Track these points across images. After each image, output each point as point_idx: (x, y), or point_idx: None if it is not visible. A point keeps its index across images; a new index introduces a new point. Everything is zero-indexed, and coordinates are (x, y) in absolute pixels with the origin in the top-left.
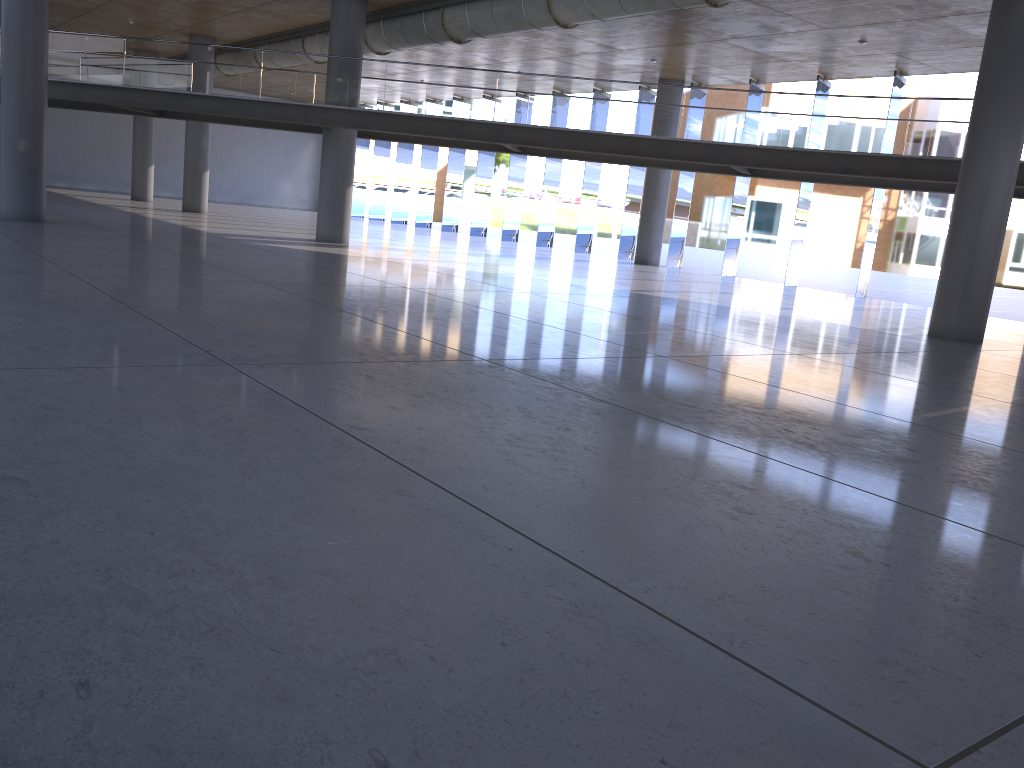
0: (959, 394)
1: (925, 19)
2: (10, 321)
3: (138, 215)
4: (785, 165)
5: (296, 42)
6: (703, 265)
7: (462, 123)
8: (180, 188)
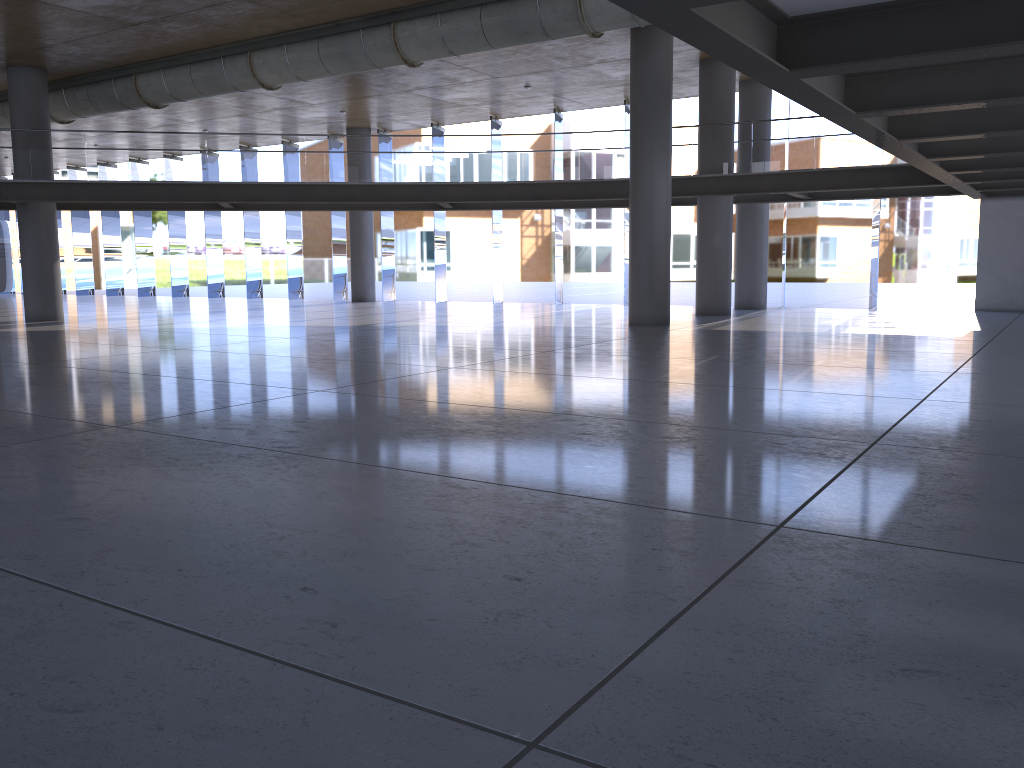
0: (677, 360)
1: (577, 67)
2: None
3: None
4: (486, 197)
5: None
6: (412, 295)
7: (176, 186)
8: None
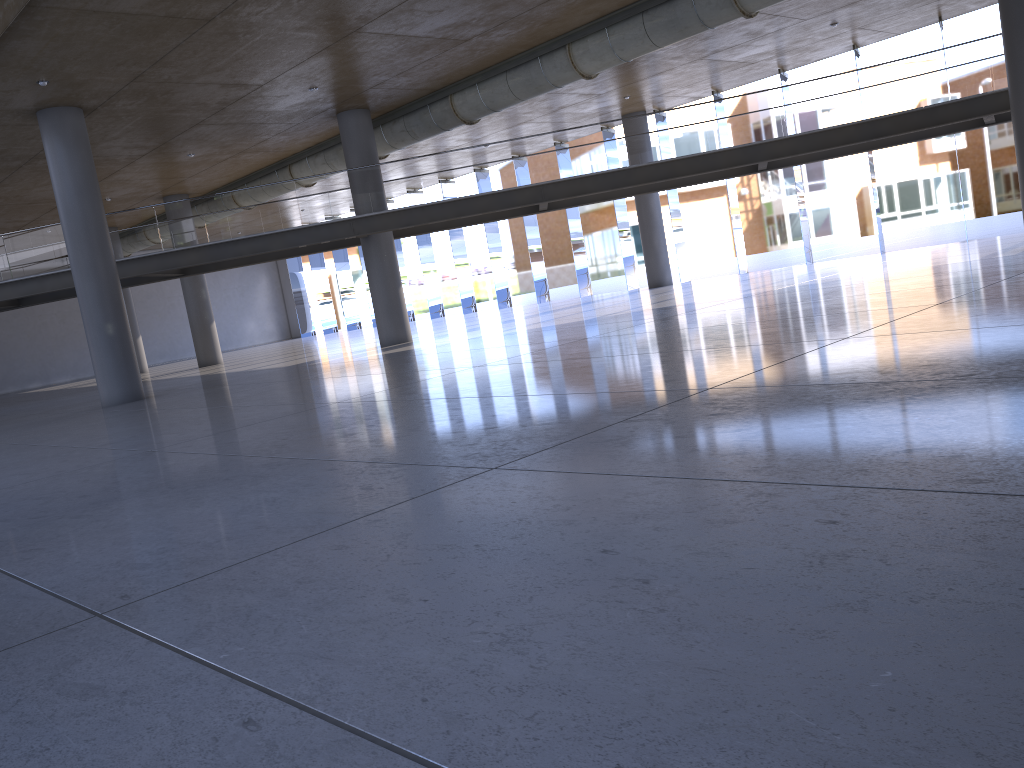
0: None
1: None
2: (445, 424)
3: (184, 377)
4: (817, 146)
5: (281, 173)
6: (697, 275)
7: (504, 194)
8: (151, 355)
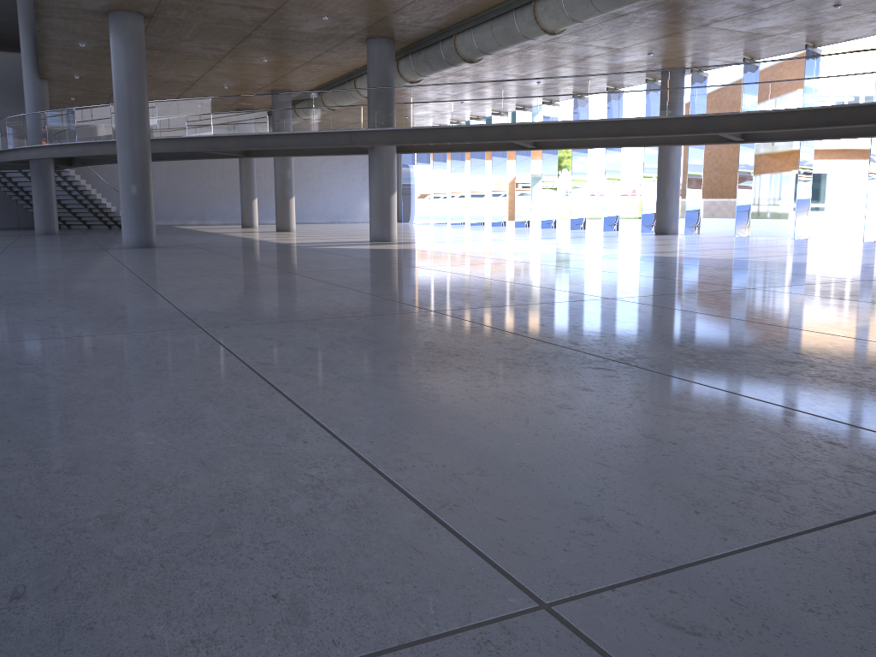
0: None
1: None
2: (56, 310)
3: (236, 237)
4: (768, 126)
5: (350, 84)
6: (724, 230)
7: (477, 128)
8: None
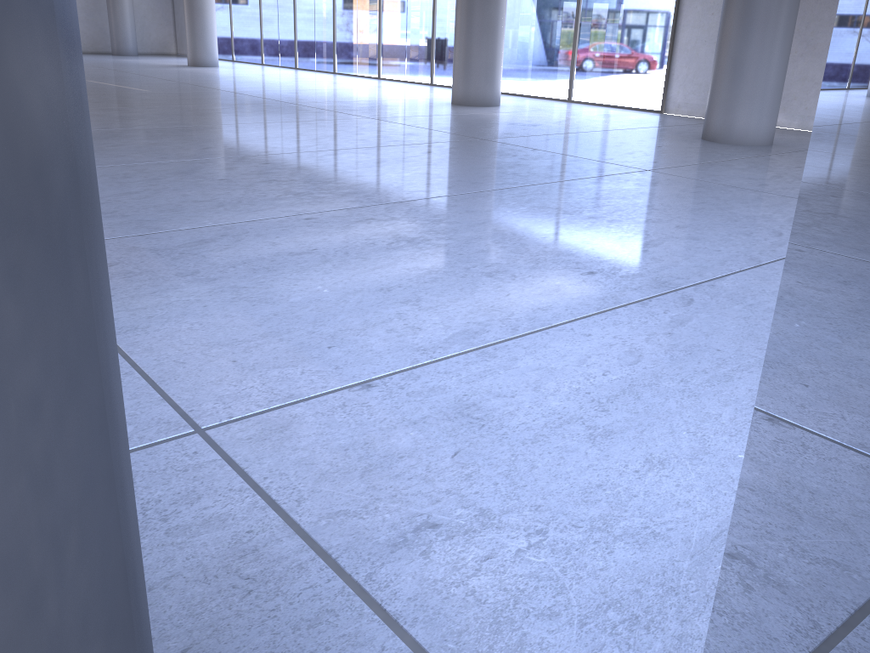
0: None
1: None
2: None
3: None
4: None
5: None
6: None
7: None
8: None
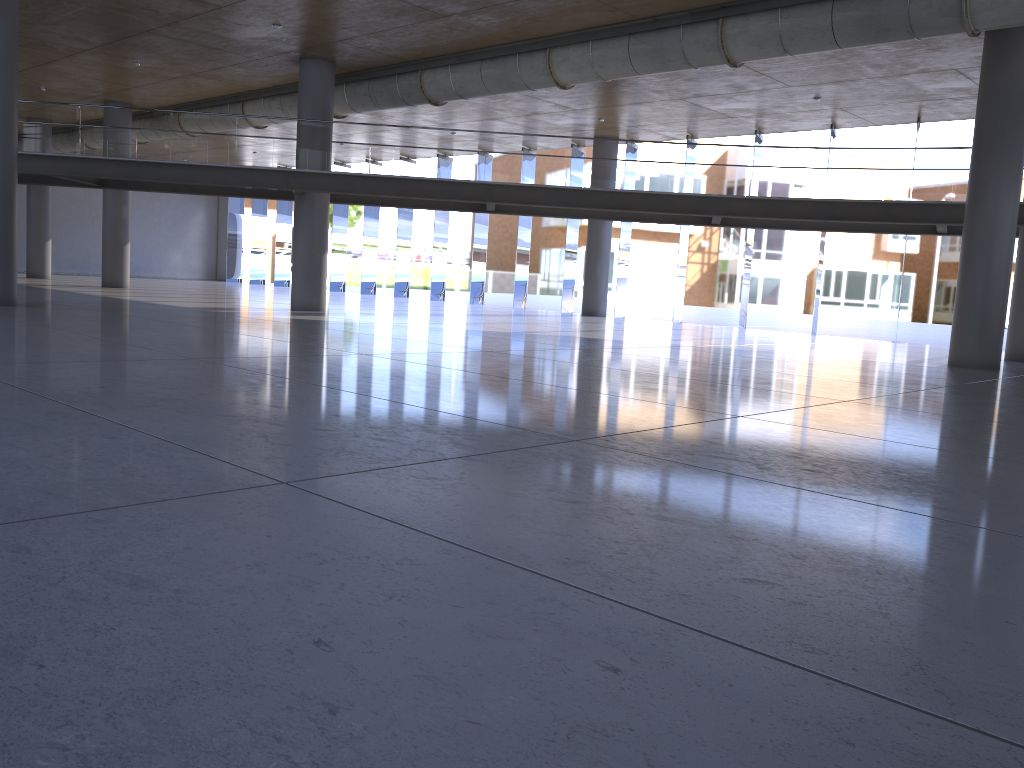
0: None
1: (888, 77)
2: (279, 412)
3: (77, 293)
4: (772, 214)
5: (233, 107)
6: (633, 313)
7: (452, 184)
8: (62, 263)
